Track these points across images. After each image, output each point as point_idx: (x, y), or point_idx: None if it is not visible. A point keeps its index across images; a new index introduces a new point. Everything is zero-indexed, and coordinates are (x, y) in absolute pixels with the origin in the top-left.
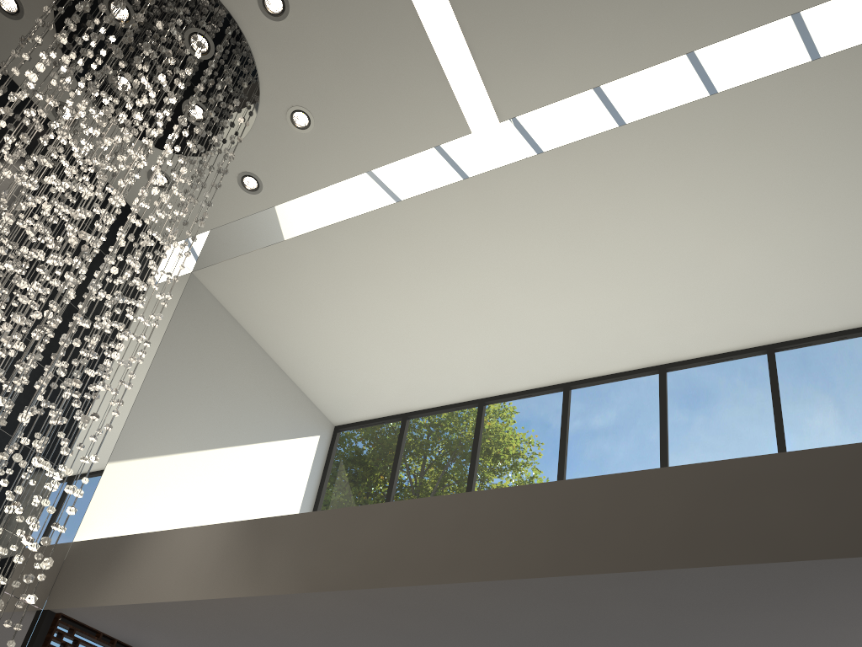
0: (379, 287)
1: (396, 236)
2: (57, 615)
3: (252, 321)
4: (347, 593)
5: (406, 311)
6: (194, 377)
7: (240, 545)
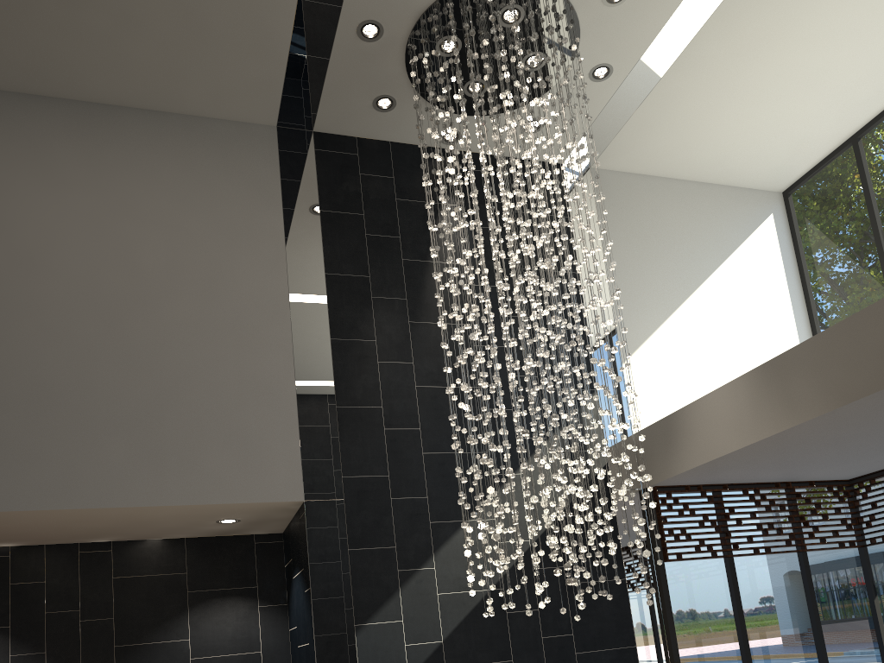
0: (762, 57)
1: (755, 4)
2: (653, 488)
3: (658, 166)
4: (878, 393)
5: (802, 54)
6: (641, 252)
7: (763, 389)
